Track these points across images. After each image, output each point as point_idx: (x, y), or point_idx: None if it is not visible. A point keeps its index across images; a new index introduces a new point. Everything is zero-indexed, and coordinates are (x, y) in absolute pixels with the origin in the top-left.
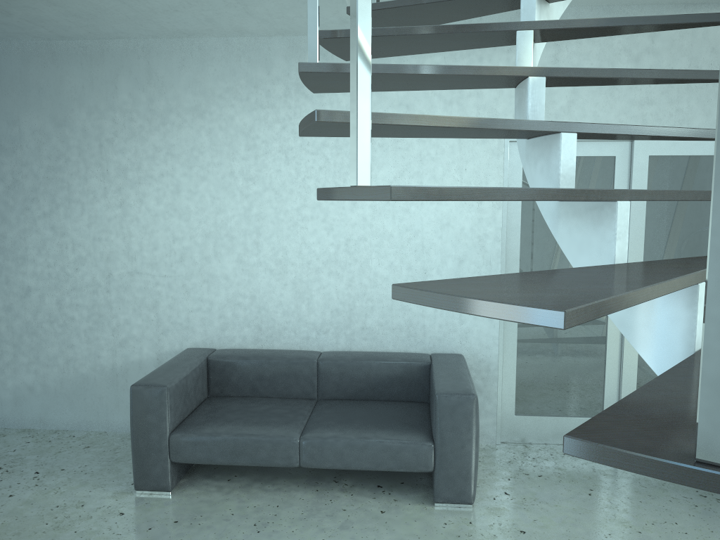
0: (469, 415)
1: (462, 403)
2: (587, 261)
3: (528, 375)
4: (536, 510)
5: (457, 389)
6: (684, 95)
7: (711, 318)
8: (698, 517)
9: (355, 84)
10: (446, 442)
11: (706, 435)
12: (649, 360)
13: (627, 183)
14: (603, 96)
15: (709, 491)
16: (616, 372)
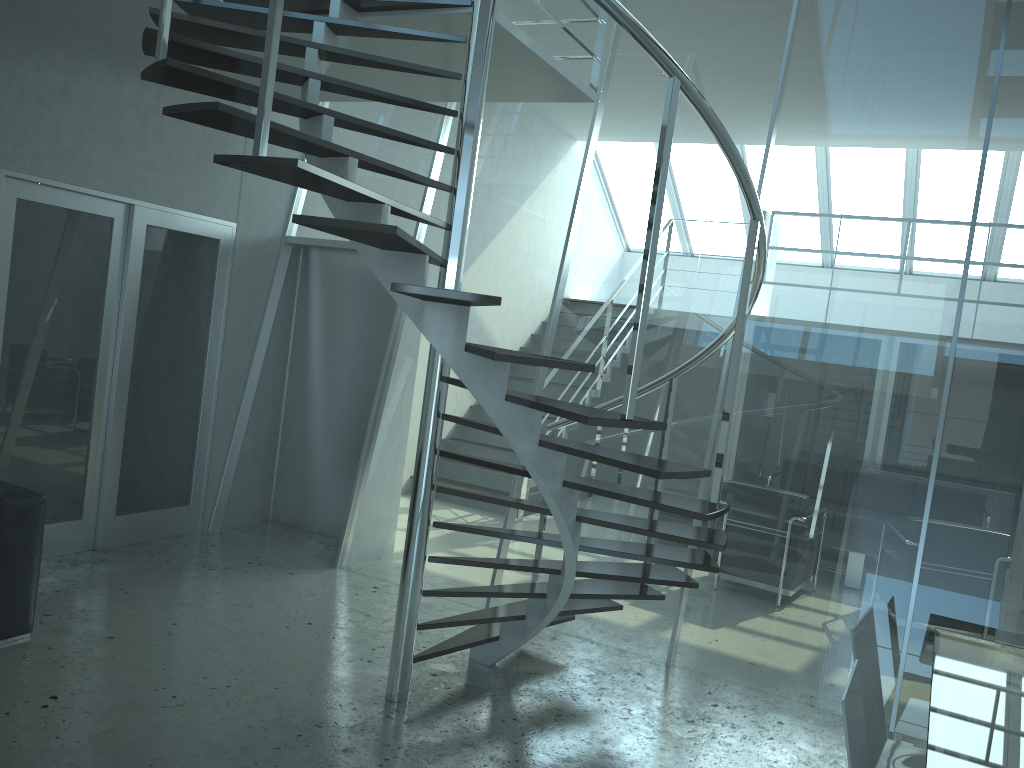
0: (40, 520)
1: (33, 506)
2: (445, 342)
3: (3, 479)
4: (98, 618)
5: (20, 492)
6: (180, 168)
7: (635, 366)
8: (228, 584)
9: (460, 227)
10: (11, 560)
11: (630, 409)
12: (482, 401)
13: (123, 250)
14: (110, 148)
15: (212, 565)
16: (99, 464)
